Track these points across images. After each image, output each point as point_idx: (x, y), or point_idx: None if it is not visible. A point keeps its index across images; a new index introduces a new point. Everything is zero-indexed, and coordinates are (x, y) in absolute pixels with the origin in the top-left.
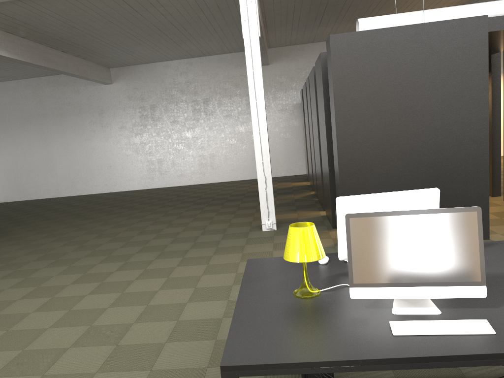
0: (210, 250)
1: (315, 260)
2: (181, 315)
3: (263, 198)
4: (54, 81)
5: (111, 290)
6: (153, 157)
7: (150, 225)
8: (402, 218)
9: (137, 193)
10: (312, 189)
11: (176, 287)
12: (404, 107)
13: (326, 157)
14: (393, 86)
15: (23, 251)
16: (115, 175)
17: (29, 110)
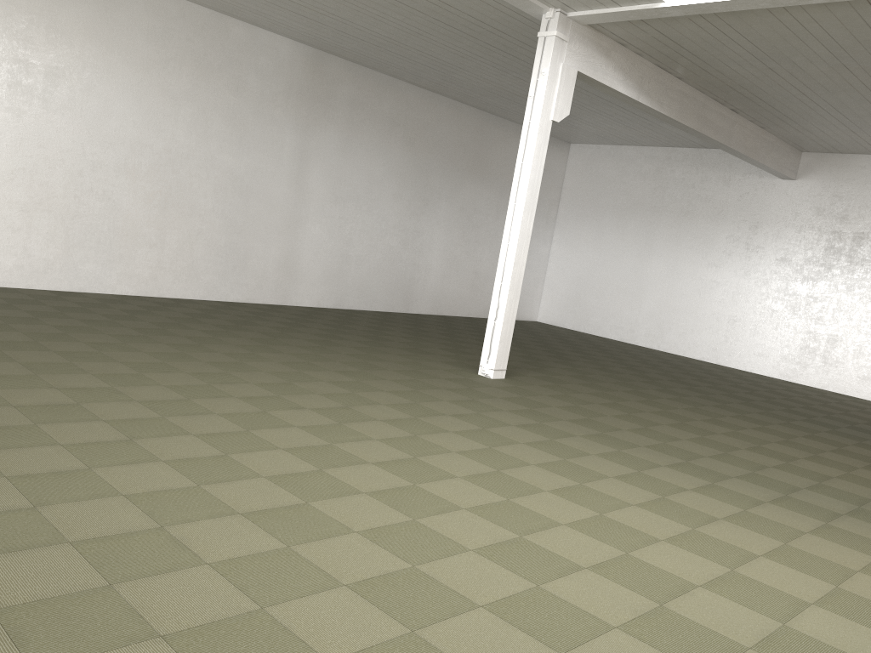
0: None
1: None
2: (794, 619)
3: None
4: (696, 158)
5: (675, 516)
6: (821, 328)
7: (774, 443)
8: None
9: (764, 381)
10: None
11: (796, 567)
12: None
13: None
14: None
15: (558, 401)
16: (737, 338)
17: (639, 195)
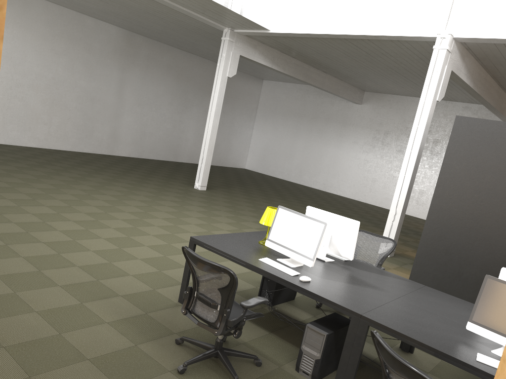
0: None
1: (268, 225)
2: None
3: (387, 228)
4: (319, 91)
5: None
6: (369, 175)
7: None
8: (297, 216)
9: (341, 199)
10: None
11: None
12: (498, 190)
13: None
14: (495, 171)
15: (224, 199)
16: (334, 179)
17: (293, 108)
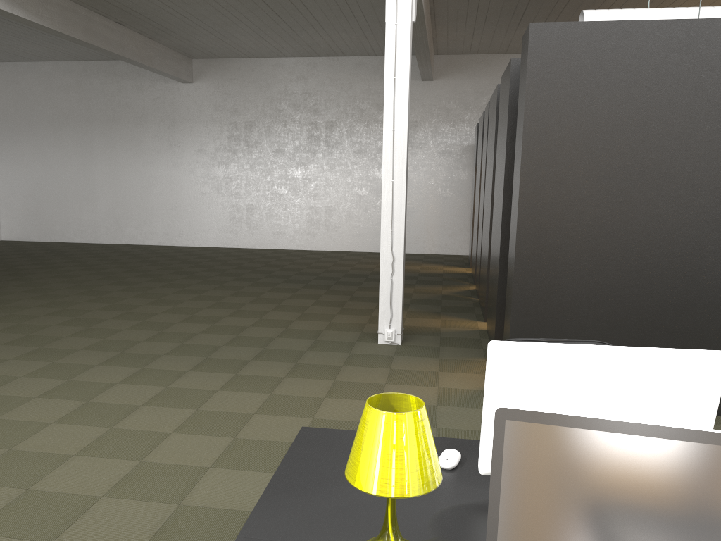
0: (284, 367)
1: (413, 495)
2: (190, 493)
3: (385, 291)
4: (109, 69)
5: (95, 419)
6: (240, 201)
7: (206, 308)
8: (646, 445)
9: (208, 252)
10: (473, 282)
11: (203, 432)
12: (646, 166)
13: (498, 236)
14: (632, 128)
15: None
16: (182, 221)
17: (67, 108)
